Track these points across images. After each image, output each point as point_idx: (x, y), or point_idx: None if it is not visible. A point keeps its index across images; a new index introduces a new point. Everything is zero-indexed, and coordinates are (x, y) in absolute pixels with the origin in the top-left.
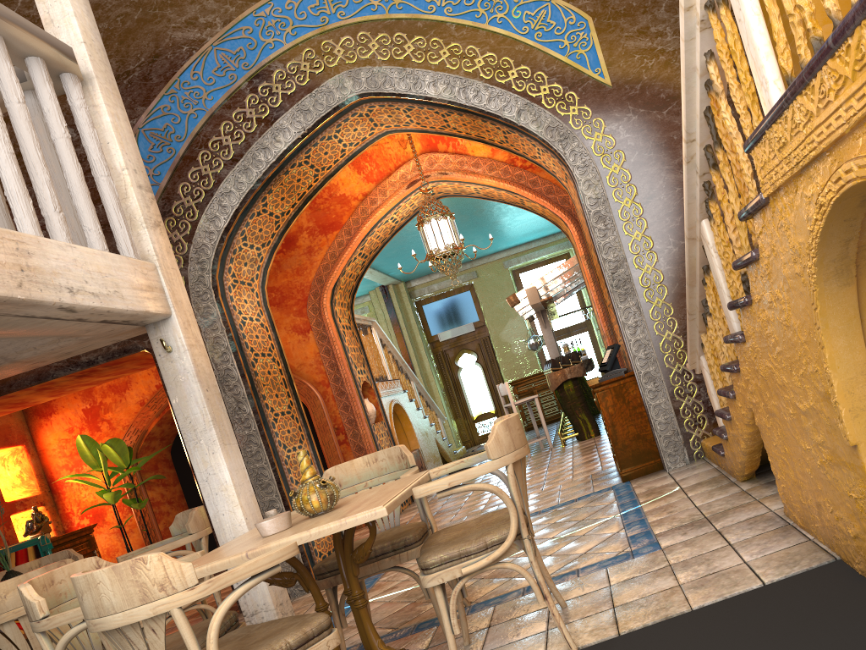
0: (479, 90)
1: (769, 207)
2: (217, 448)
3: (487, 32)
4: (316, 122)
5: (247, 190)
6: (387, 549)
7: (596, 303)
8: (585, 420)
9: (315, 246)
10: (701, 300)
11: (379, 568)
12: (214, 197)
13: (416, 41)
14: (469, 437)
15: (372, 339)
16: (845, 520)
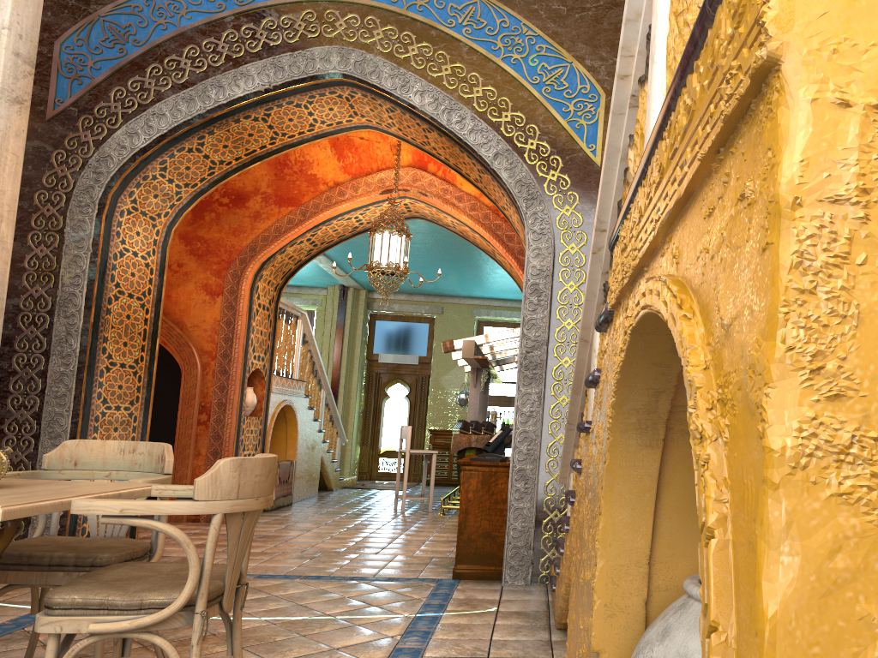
0: (465, 118)
1: (613, 323)
2: None
3: (497, 67)
4: (287, 83)
5: (182, 120)
6: (68, 562)
7: None
8: None
9: (263, 213)
10: (582, 412)
11: (46, 581)
12: (144, 113)
13: (423, 47)
14: (368, 469)
15: (293, 331)
16: None
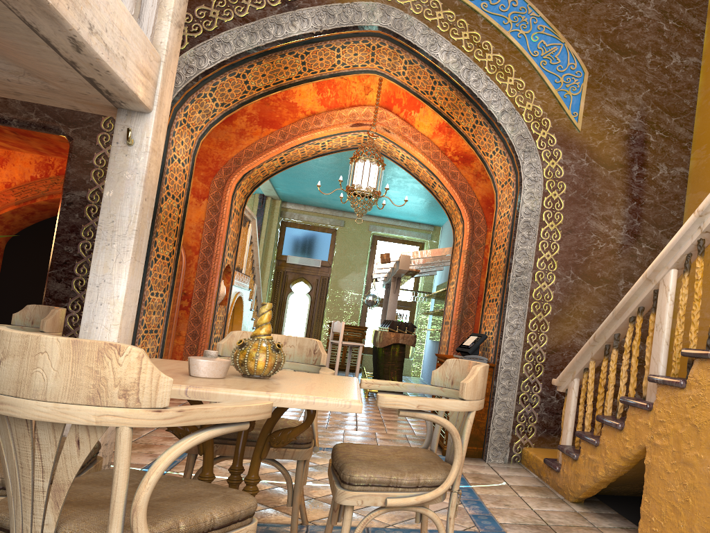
0: (480, 78)
1: None
2: (127, 259)
3: (506, 39)
4: (333, 29)
5: (244, 50)
6: None
7: (458, 293)
8: None
9: (248, 132)
10: (615, 333)
11: None
12: (210, 40)
13: (447, 14)
14: None
15: (246, 233)
16: None
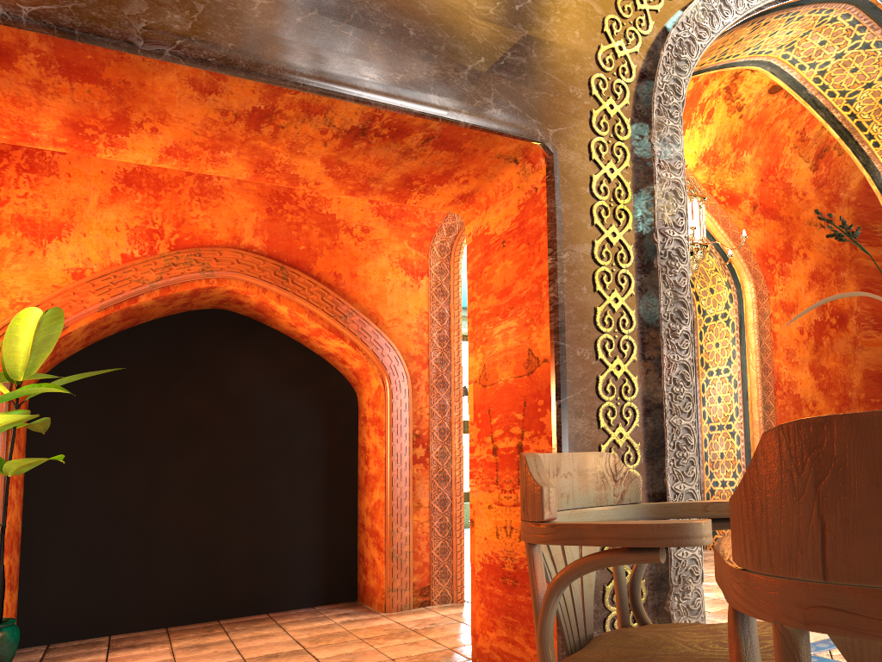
0: None
1: None
2: None
3: None
4: None
5: (756, 7)
6: None
7: (756, 382)
8: None
9: None
10: None
11: None
12: None
13: None
14: None
15: None
16: None
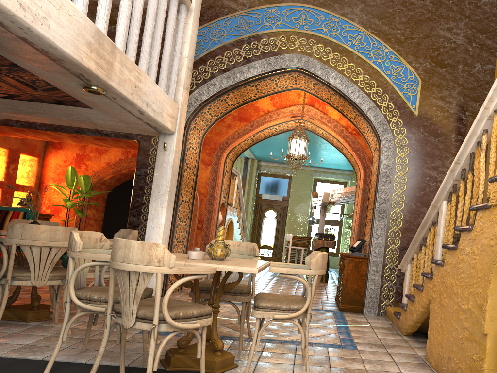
0: (355, 90)
1: (489, 210)
2: (165, 206)
3: (370, 66)
4: (271, 70)
5: (223, 87)
6: (231, 291)
7: (357, 215)
8: None
9: (232, 125)
10: (423, 237)
11: (223, 298)
12: (206, 83)
13: (335, 55)
14: None
15: (234, 183)
16: (462, 369)
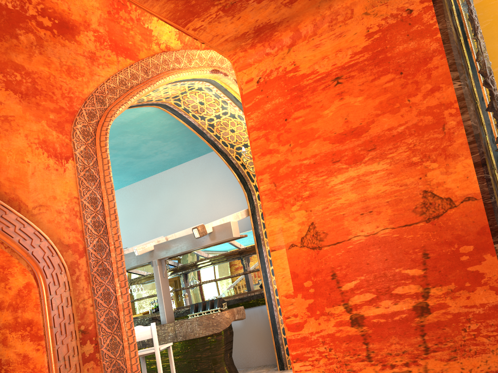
0: None
1: None
2: None
3: None
4: None
5: None
6: None
7: None
8: (230, 367)
9: (100, 57)
10: None
11: None
12: None
13: None
14: None
15: None
16: None
